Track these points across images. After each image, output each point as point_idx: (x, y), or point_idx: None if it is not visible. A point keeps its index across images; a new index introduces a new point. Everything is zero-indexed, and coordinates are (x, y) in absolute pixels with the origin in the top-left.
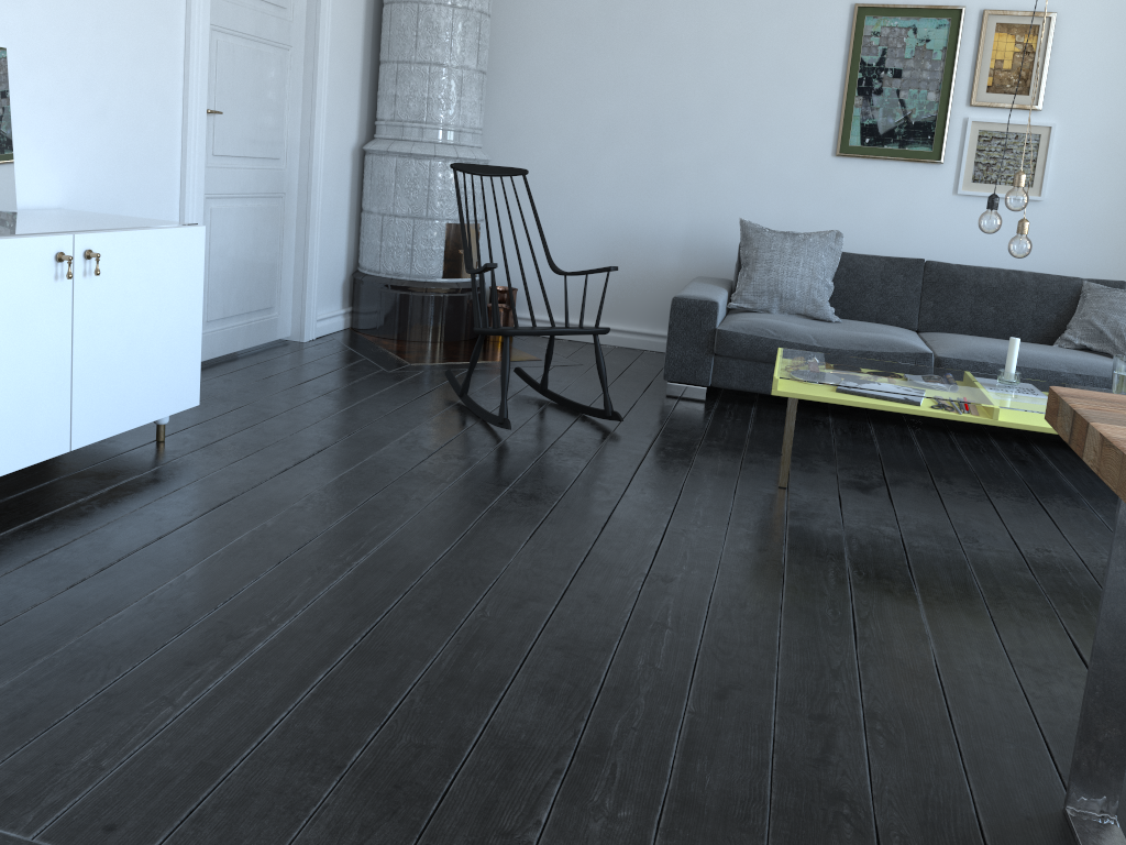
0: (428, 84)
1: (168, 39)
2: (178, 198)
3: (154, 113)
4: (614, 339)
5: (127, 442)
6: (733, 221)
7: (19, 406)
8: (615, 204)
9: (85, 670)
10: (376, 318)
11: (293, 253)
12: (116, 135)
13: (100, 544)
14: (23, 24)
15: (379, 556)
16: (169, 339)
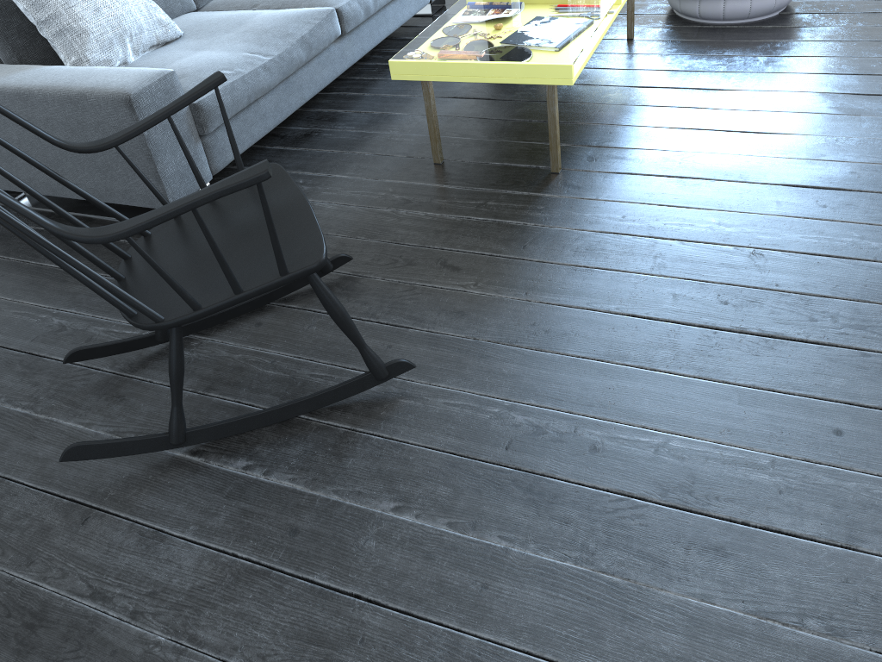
0: None
1: None
2: None
3: None
4: None
5: None
6: None
7: None
8: None
9: None
10: None
11: None
12: None
13: None
14: None
15: None
16: None
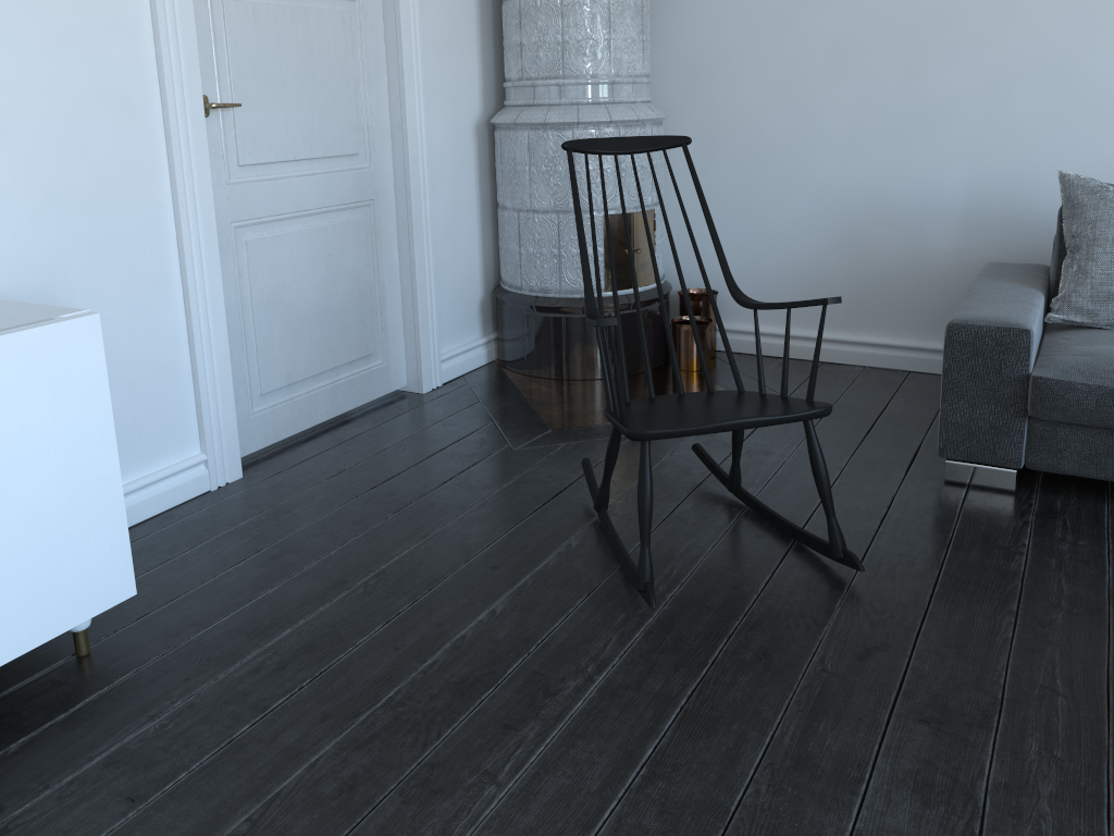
0: (561, 21)
1: (117, 7)
2: (174, 238)
3: (106, 122)
4: (861, 356)
5: (29, 661)
6: (1045, 171)
7: None
8: (851, 161)
9: None
10: (522, 350)
11: (397, 277)
12: (34, 165)
13: None
14: None
15: None
16: (43, 513)
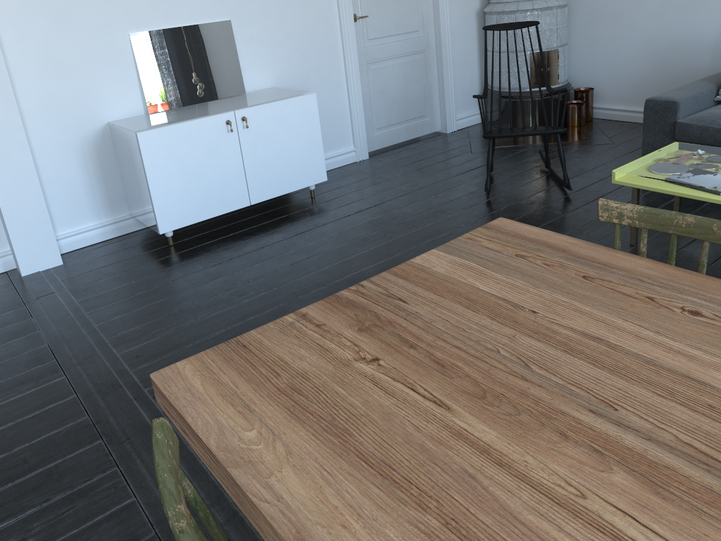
0: None
1: None
2: (343, 68)
3: (320, 28)
4: None
5: (298, 198)
6: None
7: (219, 187)
8: (659, 21)
9: (184, 300)
10: (493, 116)
11: (436, 83)
12: (298, 45)
13: (240, 248)
14: (238, 6)
15: (336, 266)
16: (301, 151)
